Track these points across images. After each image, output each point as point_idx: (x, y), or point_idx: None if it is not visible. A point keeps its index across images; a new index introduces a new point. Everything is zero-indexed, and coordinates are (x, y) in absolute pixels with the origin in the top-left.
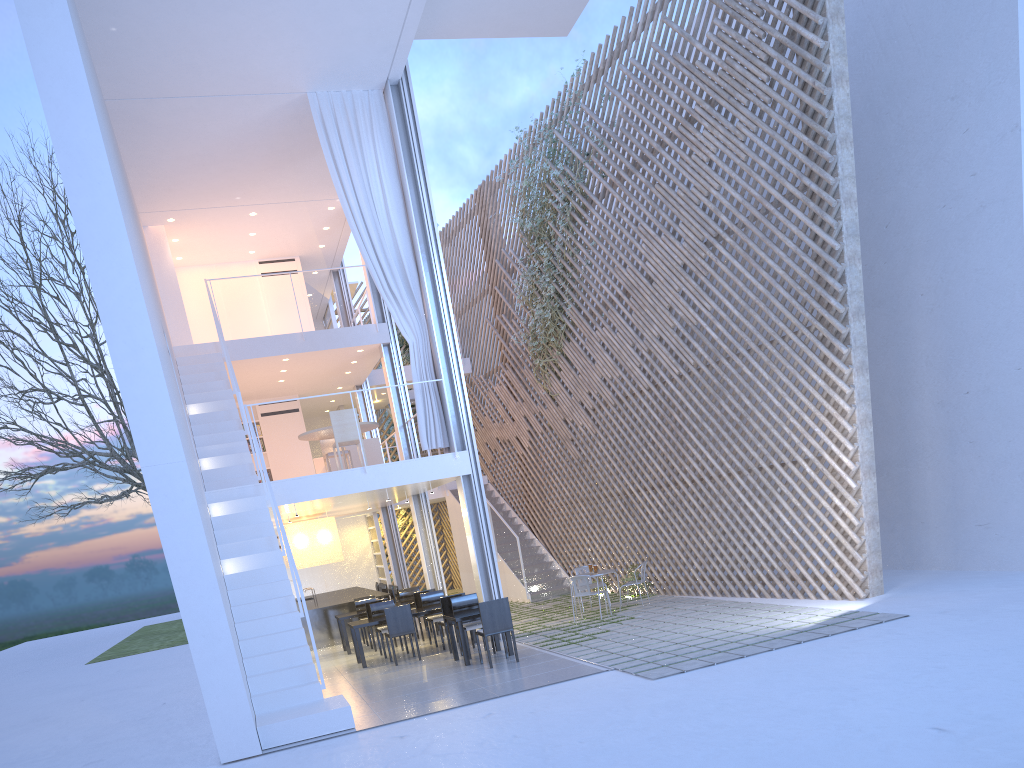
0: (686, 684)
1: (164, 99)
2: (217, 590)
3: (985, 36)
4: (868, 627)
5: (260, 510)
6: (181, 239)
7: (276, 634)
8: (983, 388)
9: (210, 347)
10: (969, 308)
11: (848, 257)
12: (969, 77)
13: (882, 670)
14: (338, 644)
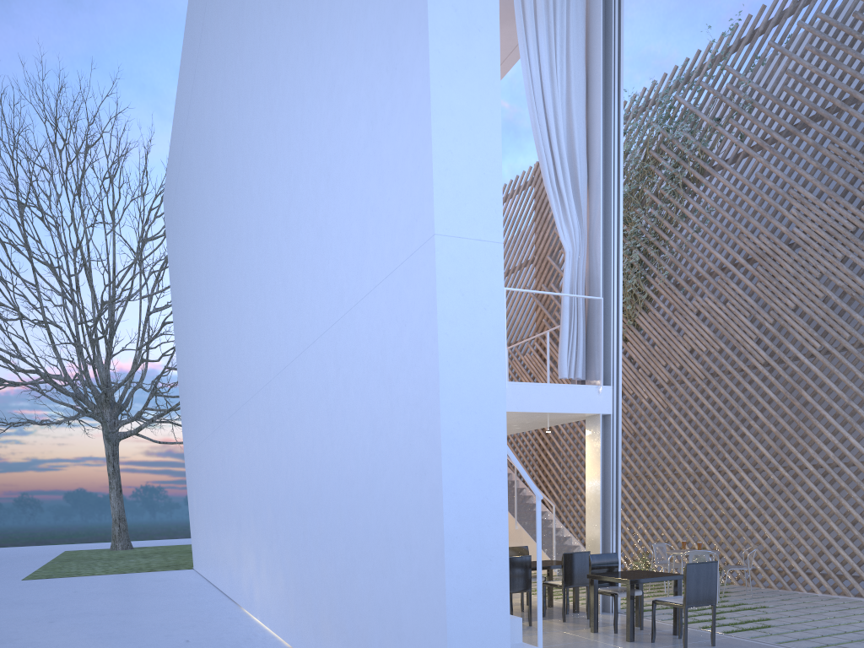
0: None
1: None
2: (504, 474)
3: None
4: None
5: None
6: None
7: None
8: None
9: None
10: None
11: None
12: None
13: None
14: None
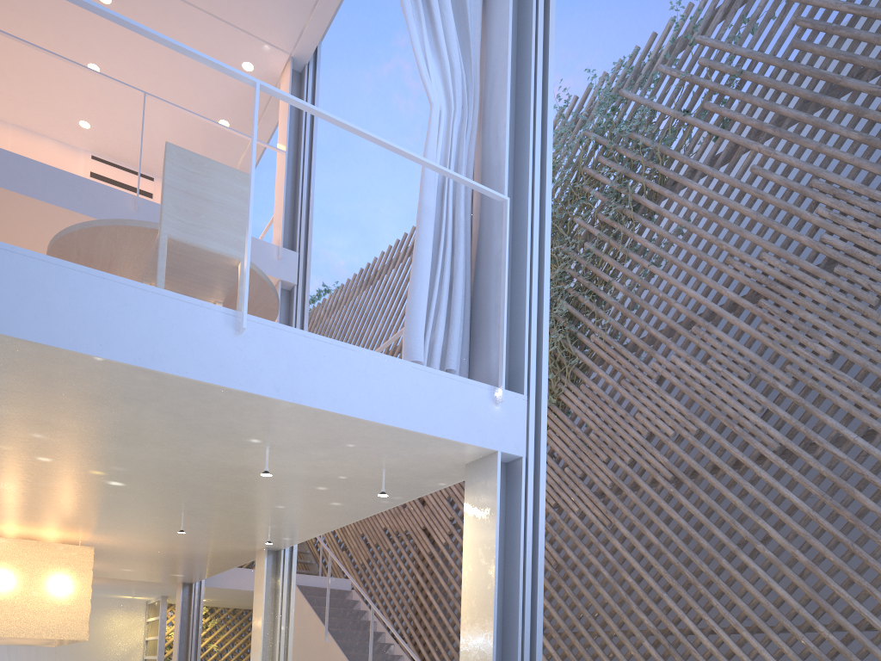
0: None
1: None
2: None
3: None
4: None
5: None
6: None
7: None
8: None
9: None
10: None
11: None
12: None
13: None
14: None
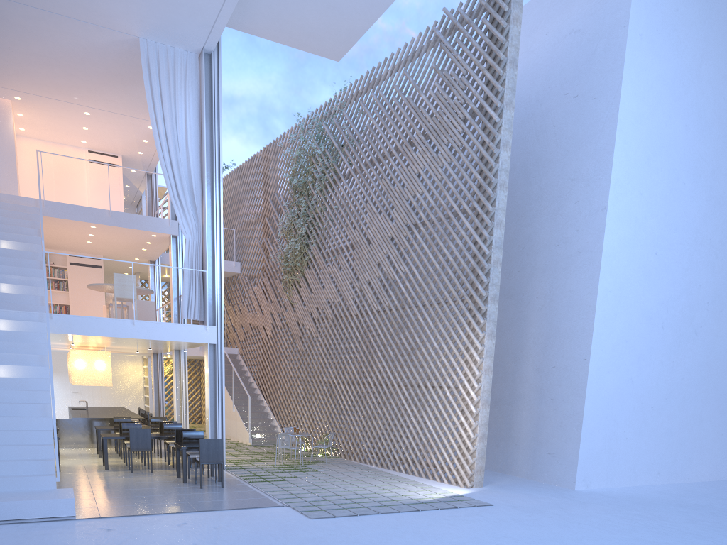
0: (333, 526)
1: (21, 4)
2: None
3: (595, 147)
4: (465, 508)
5: (39, 333)
6: (25, 115)
7: (28, 431)
8: (563, 366)
9: (31, 201)
10: (562, 313)
11: (493, 261)
12: (583, 169)
13: (463, 540)
14: (95, 448)
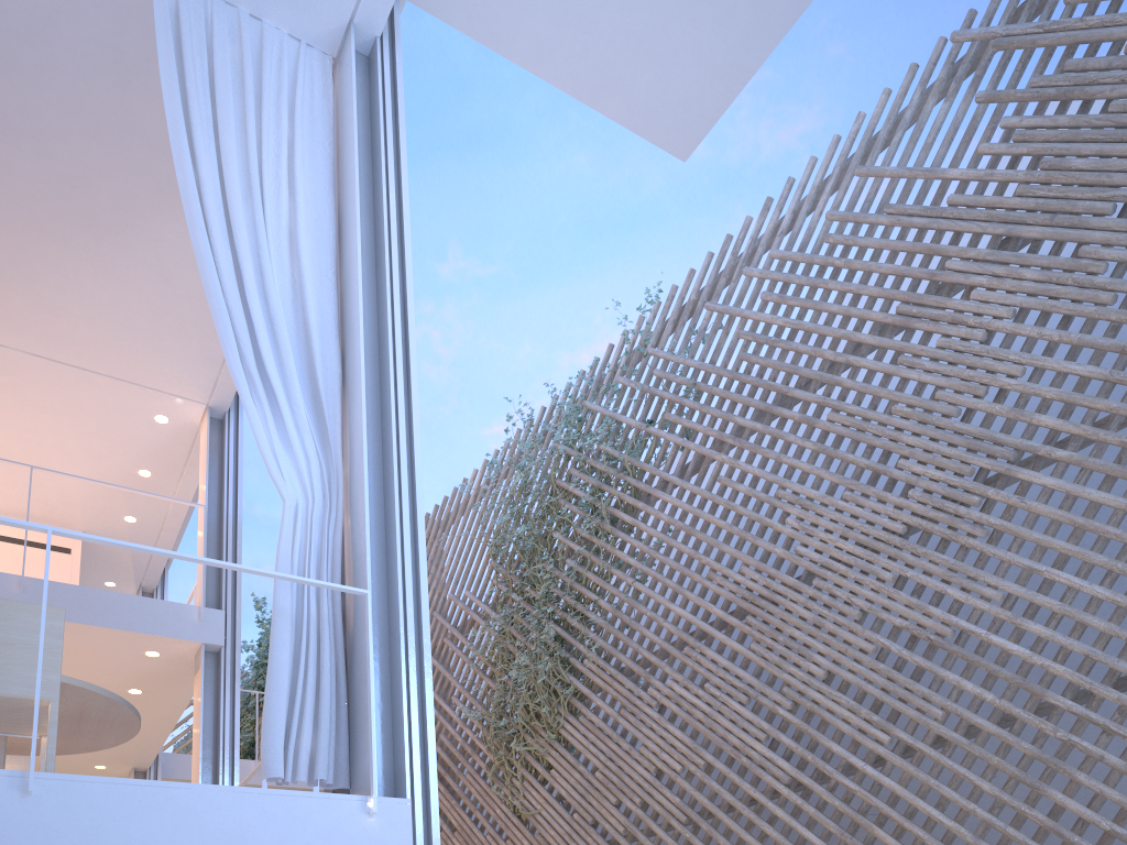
0: None
1: None
2: None
3: None
4: None
5: None
6: None
7: None
8: None
9: None
10: None
11: None
12: None
13: None
14: None
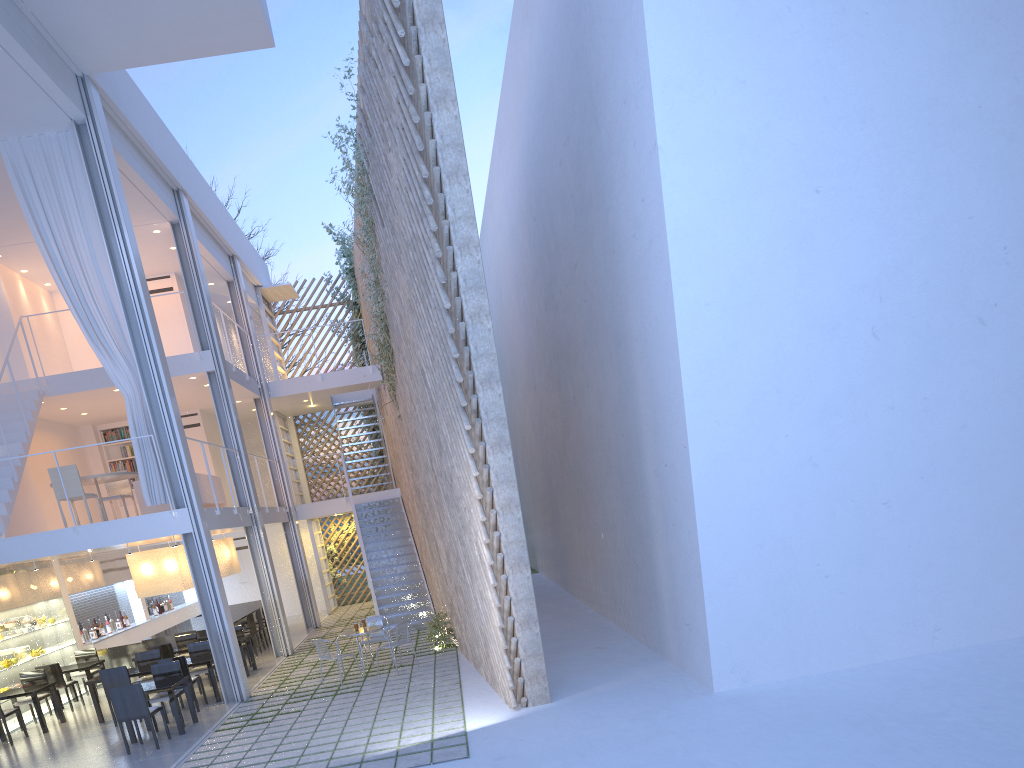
0: None
1: None
2: None
3: (631, 24)
4: None
5: None
6: (29, 270)
7: None
8: (672, 463)
9: (32, 383)
10: (657, 364)
11: (470, 314)
12: (629, 76)
13: None
14: None
